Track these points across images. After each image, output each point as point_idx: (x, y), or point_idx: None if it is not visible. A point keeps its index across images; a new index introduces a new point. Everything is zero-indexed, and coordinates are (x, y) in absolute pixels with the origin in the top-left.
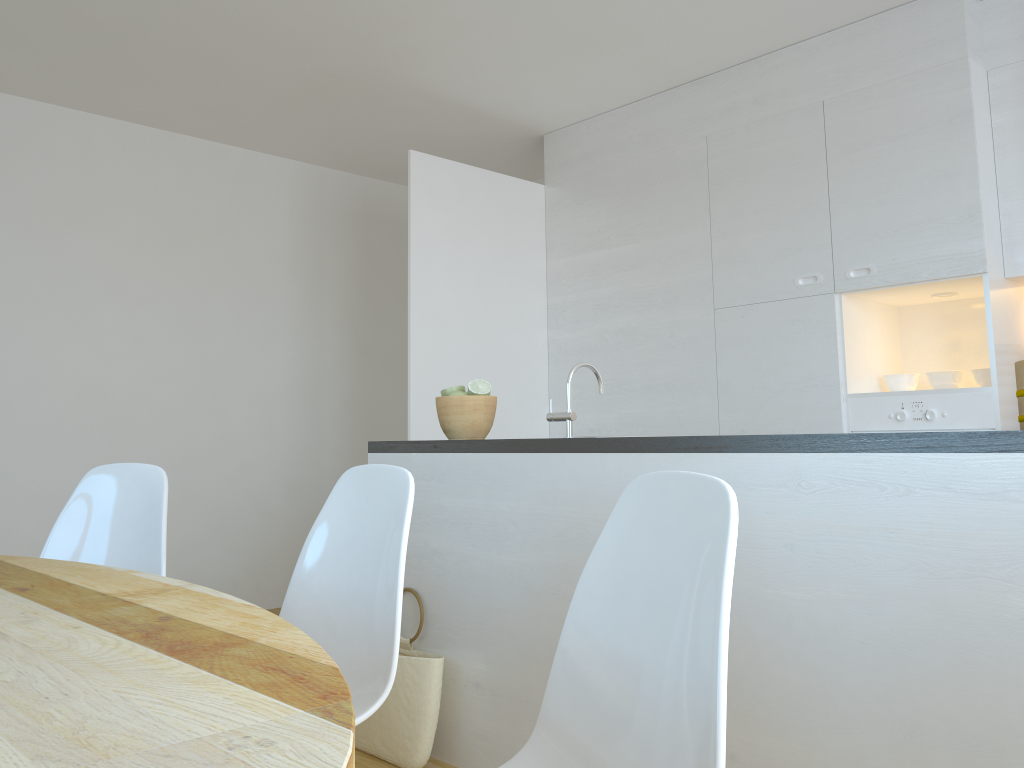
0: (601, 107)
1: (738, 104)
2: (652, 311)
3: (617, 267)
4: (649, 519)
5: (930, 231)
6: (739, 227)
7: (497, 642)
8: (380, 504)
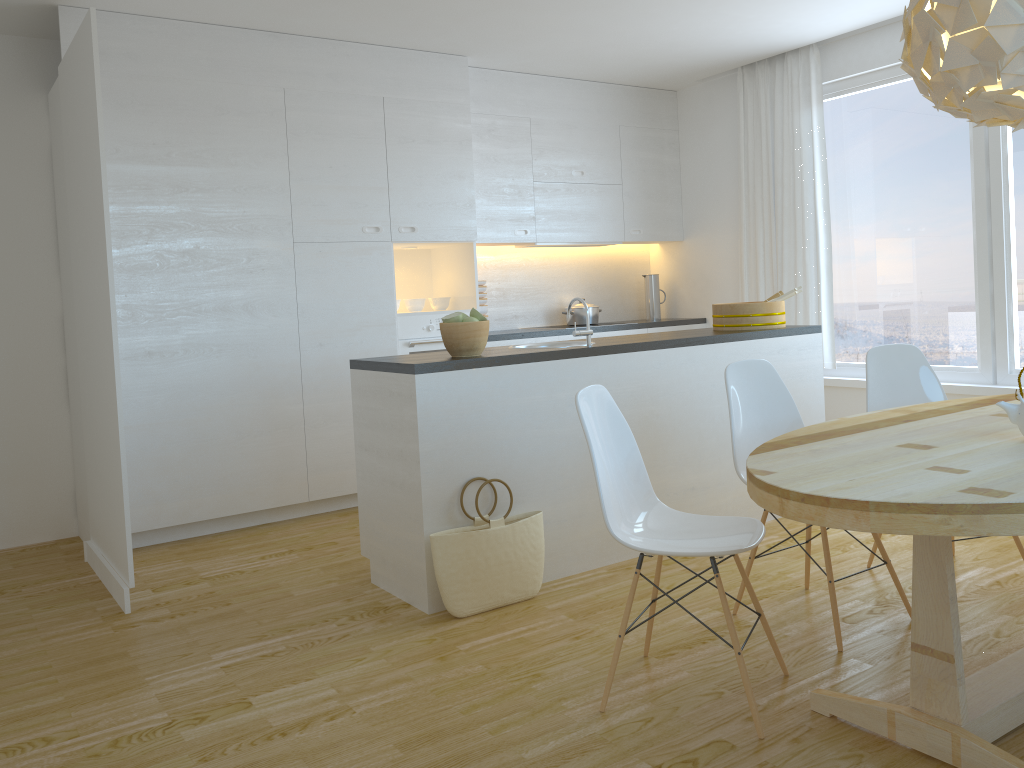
0: (170, 14)
1: (315, 72)
2: (227, 237)
3: (181, 187)
4: (883, 361)
5: (449, 210)
6: (316, 177)
7: (560, 487)
8: (756, 380)
